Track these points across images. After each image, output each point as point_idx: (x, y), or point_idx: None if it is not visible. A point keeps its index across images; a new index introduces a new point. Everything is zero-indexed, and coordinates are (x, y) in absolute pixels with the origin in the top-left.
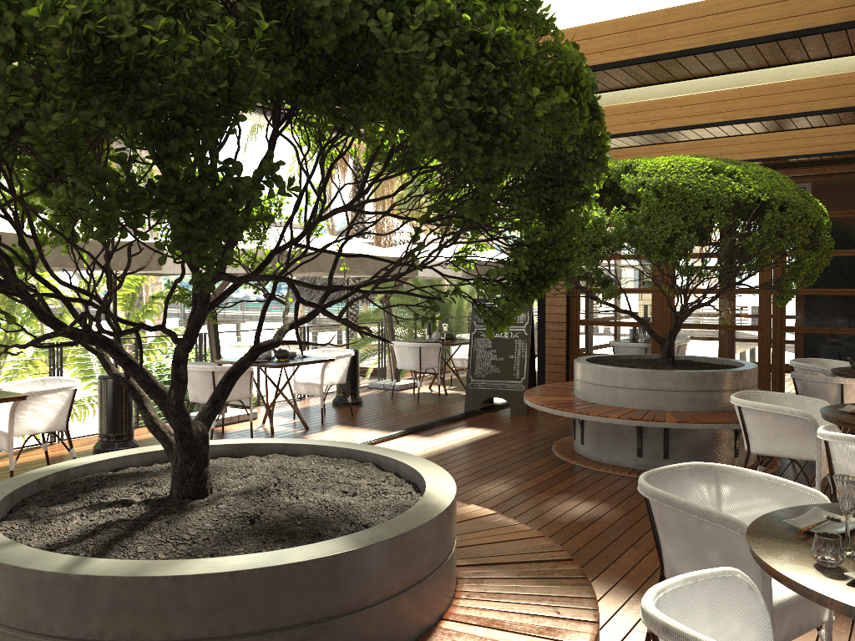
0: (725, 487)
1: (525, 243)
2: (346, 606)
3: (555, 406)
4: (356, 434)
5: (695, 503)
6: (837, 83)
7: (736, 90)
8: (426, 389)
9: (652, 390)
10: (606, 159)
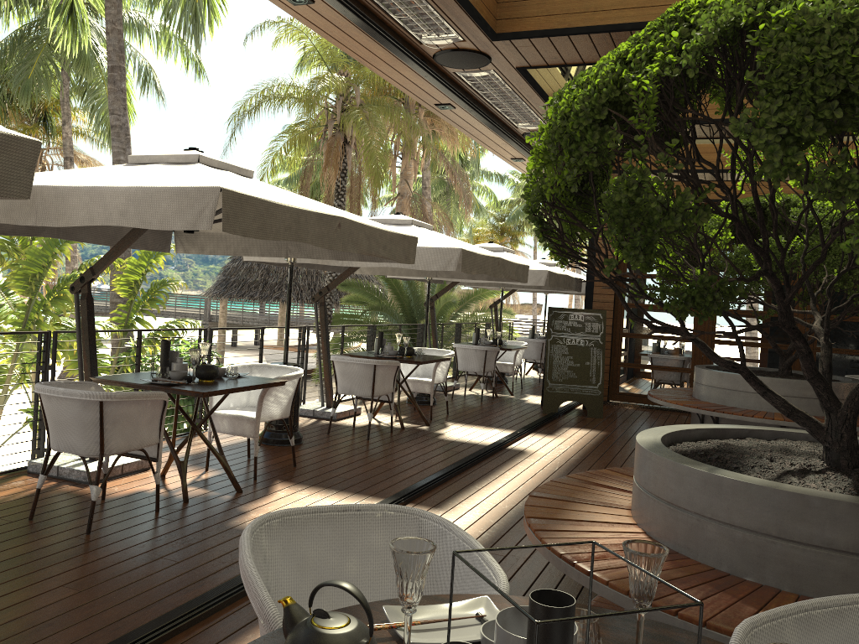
0: None
1: None
2: None
3: (713, 409)
4: (483, 431)
5: None
6: None
7: None
8: (468, 391)
9: (795, 397)
10: None
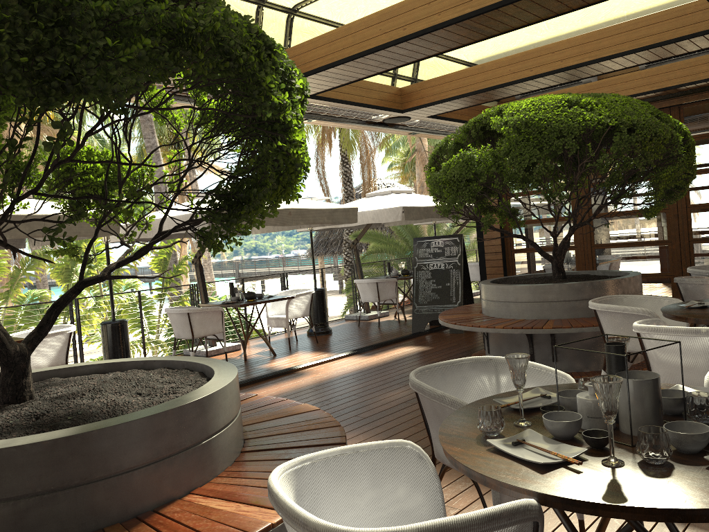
0: (503, 376)
1: (235, 175)
2: (69, 481)
3: (456, 322)
4: (312, 357)
5: (436, 389)
6: (685, 12)
7: (598, 31)
8: (391, 317)
9: (538, 302)
10: (270, 95)
